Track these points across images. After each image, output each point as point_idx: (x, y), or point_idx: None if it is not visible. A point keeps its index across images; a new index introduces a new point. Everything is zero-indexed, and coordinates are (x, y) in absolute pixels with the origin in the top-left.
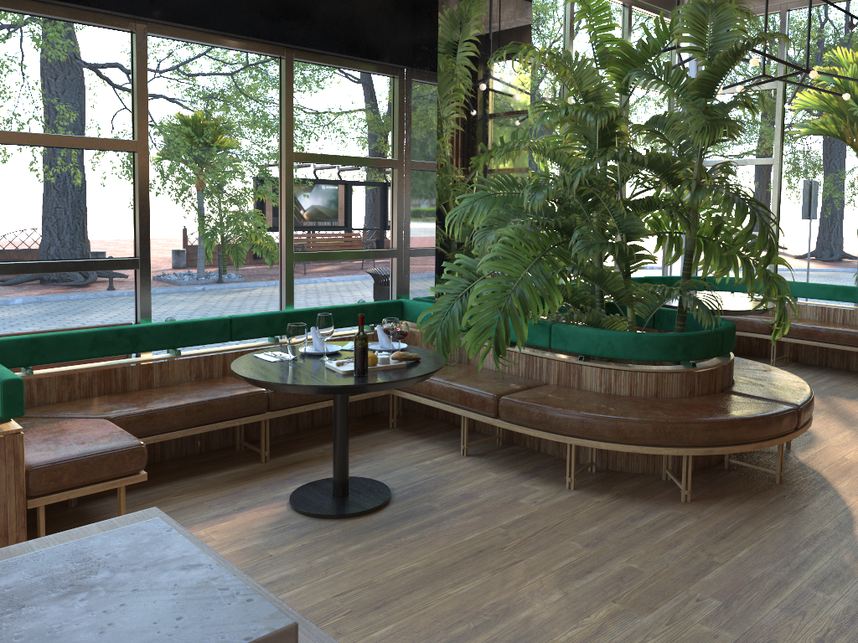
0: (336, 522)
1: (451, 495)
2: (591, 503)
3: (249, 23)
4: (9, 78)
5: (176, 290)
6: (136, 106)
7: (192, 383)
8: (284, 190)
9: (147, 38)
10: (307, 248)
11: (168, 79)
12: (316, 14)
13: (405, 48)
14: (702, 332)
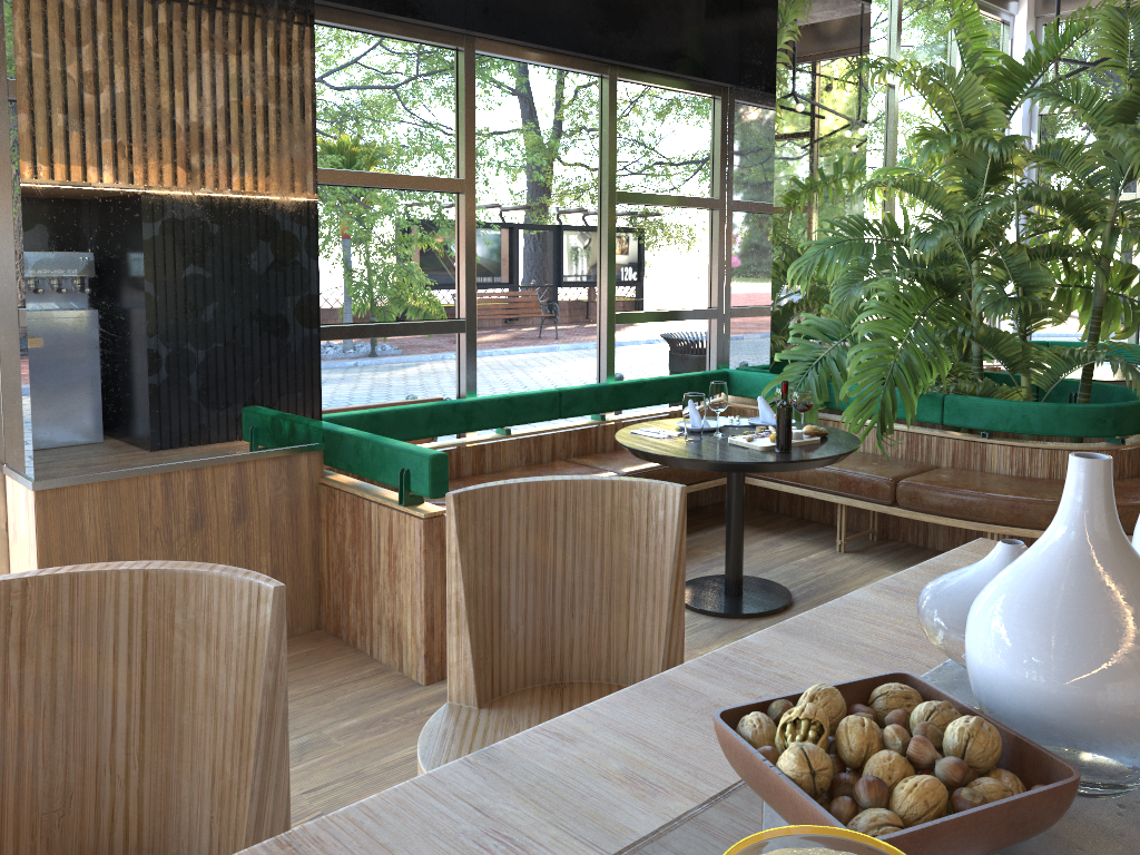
0: (748, 622)
1: None
2: None
3: (578, 36)
4: (340, 107)
5: (497, 358)
6: (464, 139)
7: (526, 467)
8: (606, 237)
9: (474, 56)
10: (626, 307)
11: (492, 106)
12: (643, 24)
13: (732, 62)
14: (1132, 403)
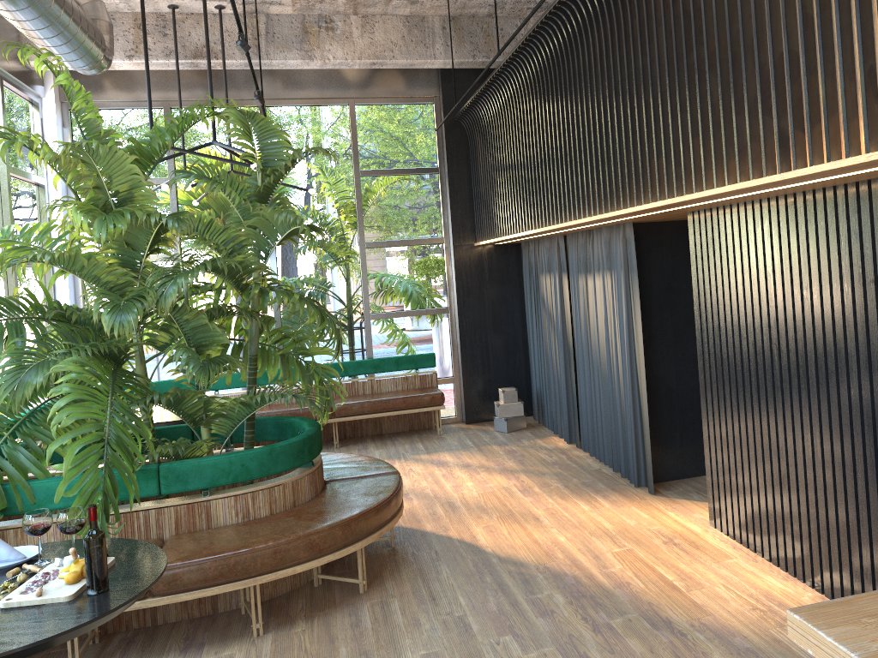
0: None
1: None
2: (301, 634)
3: None
4: None
5: None
6: None
7: None
8: None
9: None
10: None
11: None
12: None
13: None
14: (314, 430)
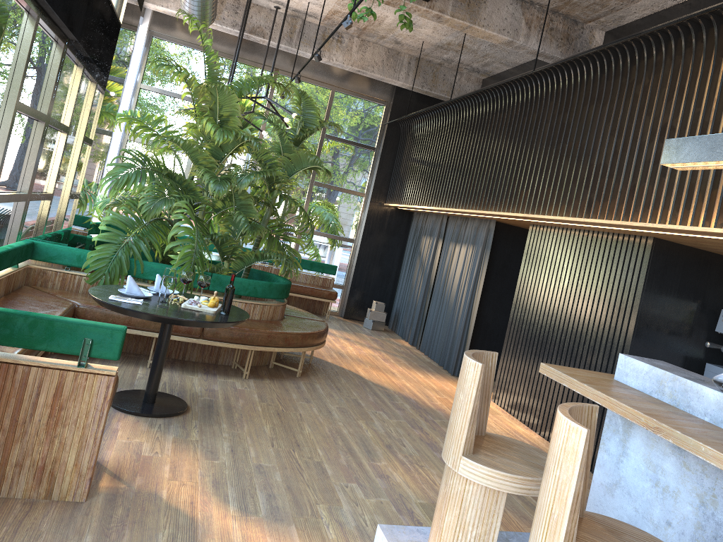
0: (183, 417)
1: (201, 391)
2: (269, 384)
3: None
4: None
5: None
6: None
7: None
8: (6, 135)
9: None
10: None
11: None
12: None
13: (81, 25)
14: (290, 282)
